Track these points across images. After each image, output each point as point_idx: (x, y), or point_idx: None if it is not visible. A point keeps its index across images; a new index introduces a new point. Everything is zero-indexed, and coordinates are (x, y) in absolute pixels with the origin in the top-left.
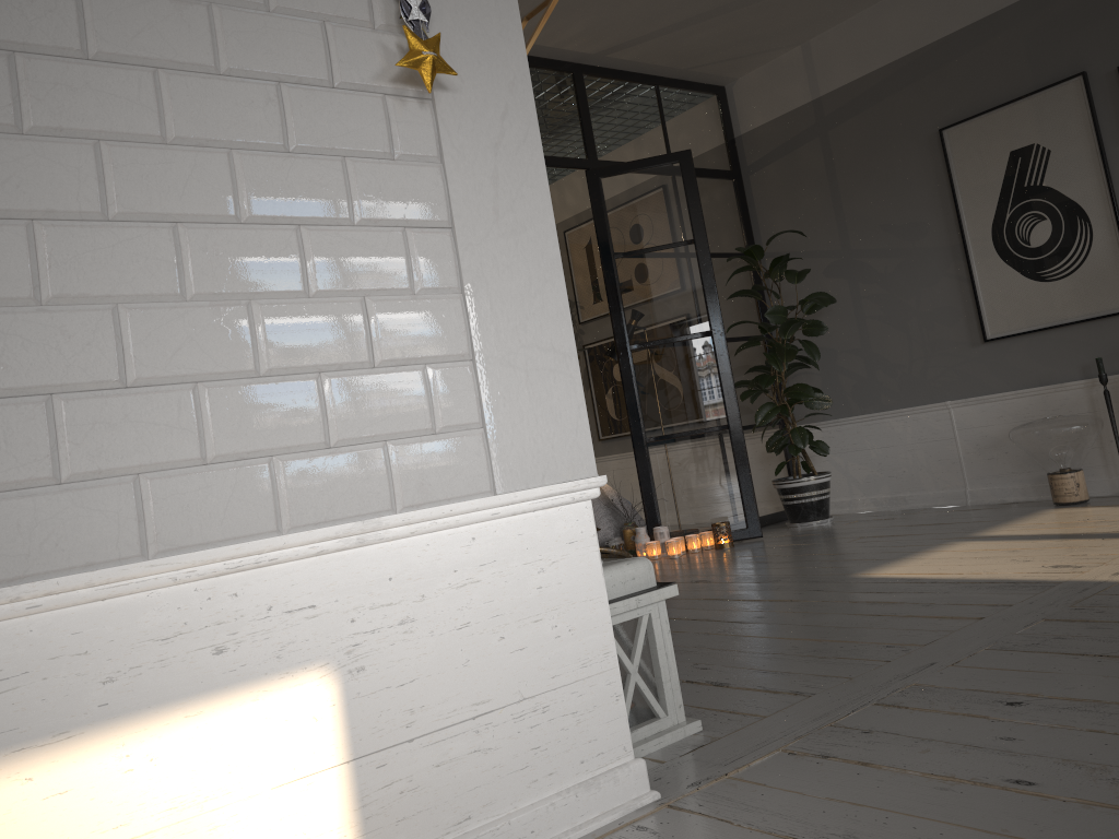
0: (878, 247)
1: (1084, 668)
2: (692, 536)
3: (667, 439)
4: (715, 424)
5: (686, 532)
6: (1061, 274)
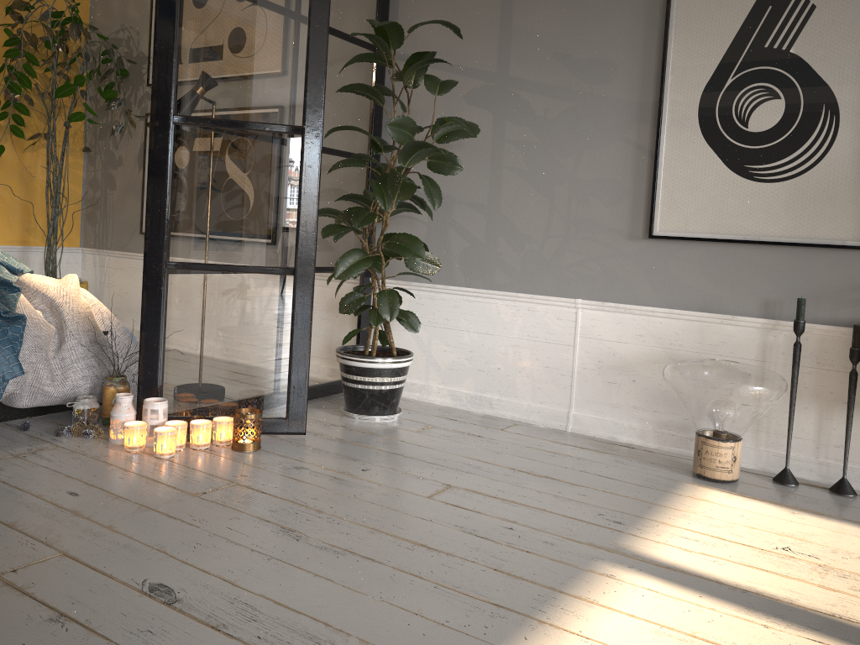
0: (544, 81)
1: None
2: (200, 426)
3: (199, 270)
4: (276, 264)
5: (197, 410)
6: (778, 176)
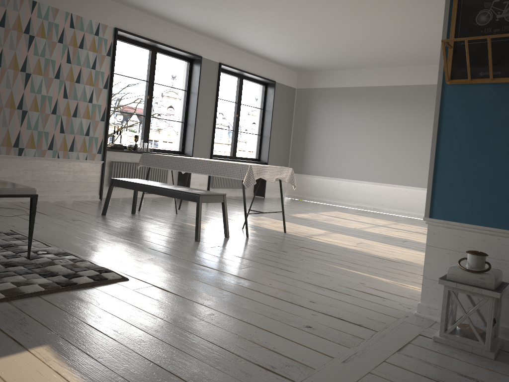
0: None
1: (274, 339)
2: None
3: None
4: None
5: None
6: None
